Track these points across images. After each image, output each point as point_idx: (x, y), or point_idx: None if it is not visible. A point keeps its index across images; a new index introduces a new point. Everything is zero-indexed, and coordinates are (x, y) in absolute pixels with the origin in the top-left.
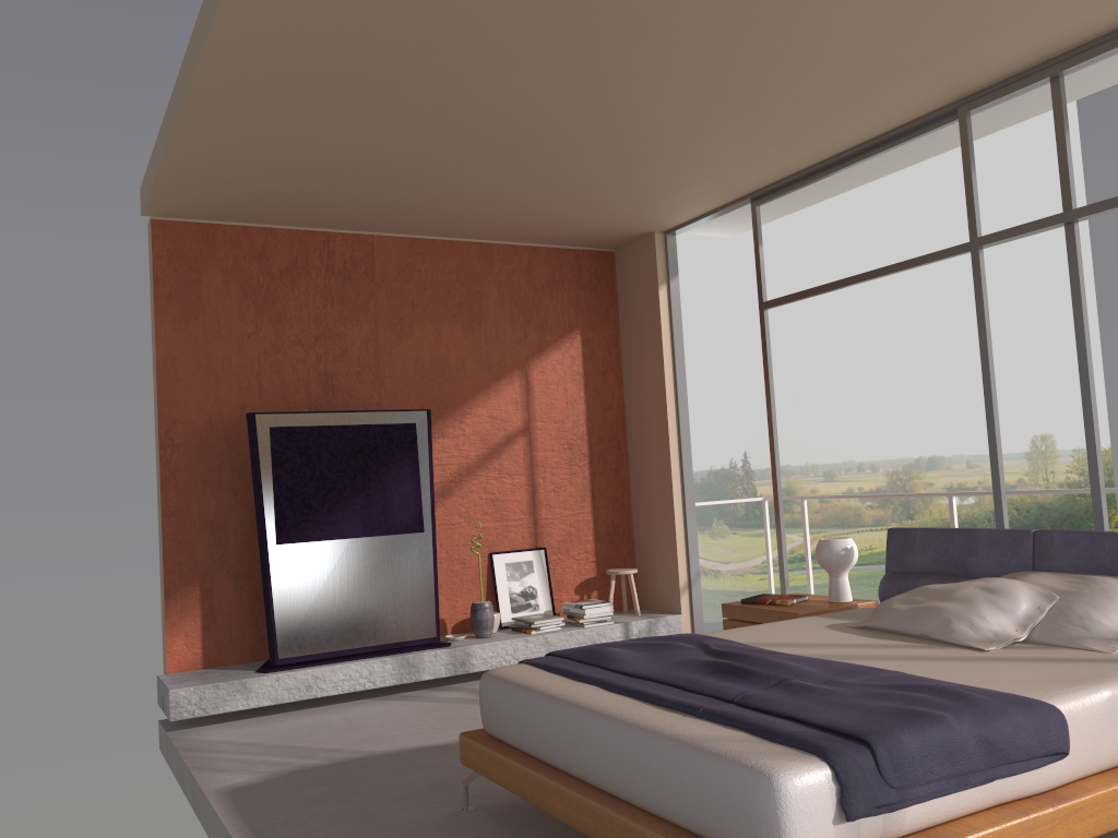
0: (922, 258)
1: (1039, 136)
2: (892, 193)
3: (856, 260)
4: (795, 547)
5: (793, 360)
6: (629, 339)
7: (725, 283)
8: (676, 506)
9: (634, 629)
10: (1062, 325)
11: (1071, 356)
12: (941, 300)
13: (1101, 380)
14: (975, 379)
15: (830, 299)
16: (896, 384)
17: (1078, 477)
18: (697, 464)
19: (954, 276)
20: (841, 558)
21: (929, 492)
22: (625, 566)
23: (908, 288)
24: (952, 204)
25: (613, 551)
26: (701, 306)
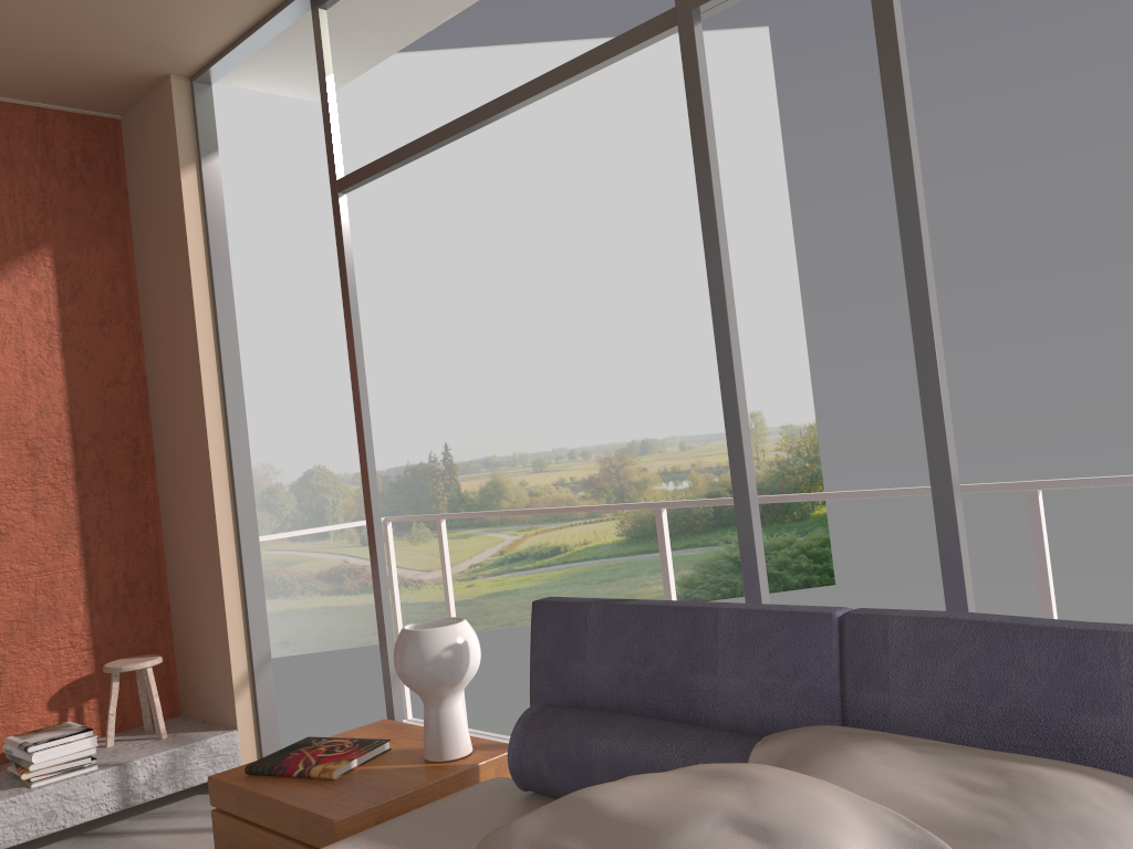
0: (589, 55)
1: (740, 100)
2: (595, 154)
3: (560, 226)
4: (505, 547)
5: (495, 338)
6: (147, 266)
7: (417, 251)
8: (223, 546)
9: (141, 772)
10: (767, 298)
11: (777, 329)
12: (649, 271)
13: (805, 354)
14: (685, 355)
15: (533, 270)
16: (606, 363)
17: (787, 454)
18: (391, 459)
19: (661, 245)
20: (442, 669)
21: (643, 478)
22: (153, 649)
23: (615, 258)
24: (657, 168)
25: (128, 626)
26: (390, 277)
